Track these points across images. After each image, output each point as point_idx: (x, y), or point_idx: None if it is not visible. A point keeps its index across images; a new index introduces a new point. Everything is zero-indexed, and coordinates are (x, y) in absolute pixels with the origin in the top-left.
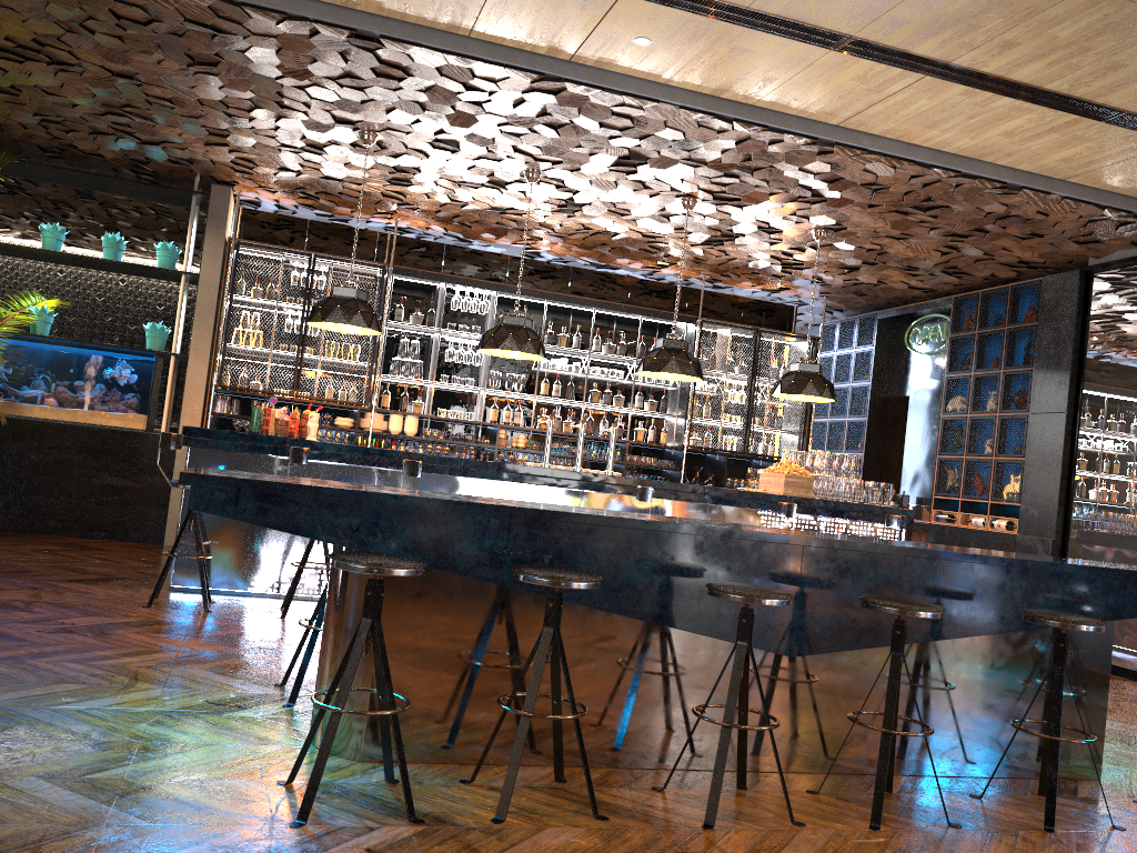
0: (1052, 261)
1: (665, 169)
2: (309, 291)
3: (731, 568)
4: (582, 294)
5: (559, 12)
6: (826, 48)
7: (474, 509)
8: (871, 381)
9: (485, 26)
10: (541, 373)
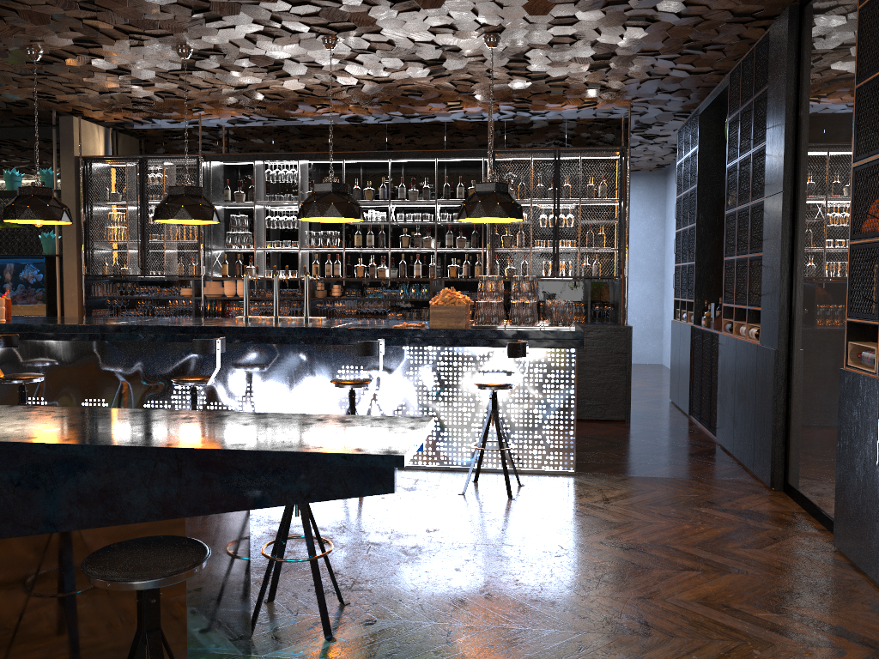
0: (769, 4)
1: (246, 14)
2: (142, 189)
3: None
4: (399, 147)
5: None
6: None
7: None
8: (696, 183)
9: None
10: (365, 226)
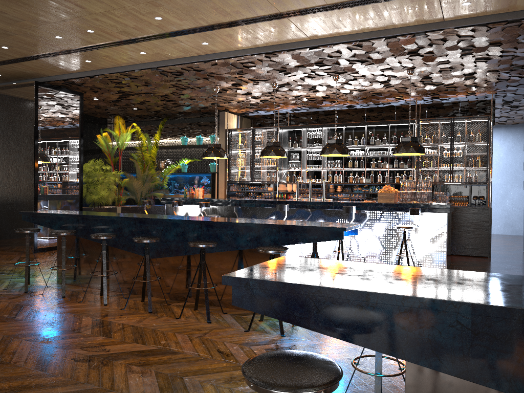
0: None
1: (300, 71)
2: (252, 142)
3: (132, 229)
4: (372, 119)
5: (174, 46)
6: (241, 25)
7: (70, 216)
8: None
9: (172, 55)
10: (354, 158)
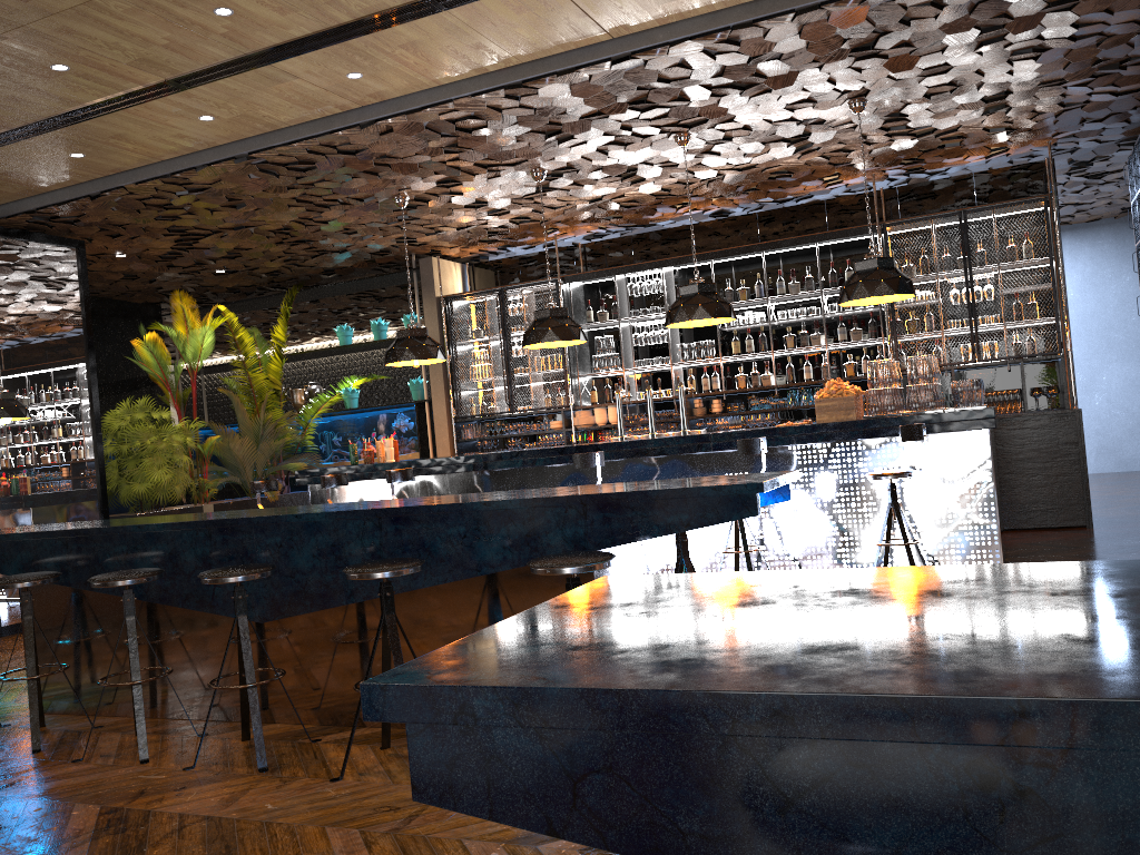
0: None
1: (596, 128)
2: (503, 321)
3: (204, 552)
4: (774, 237)
5: (280, 90)
6: (437, 12)
7: (44, 535)
8: None
9: (279, 117)
10: (742, 331)
